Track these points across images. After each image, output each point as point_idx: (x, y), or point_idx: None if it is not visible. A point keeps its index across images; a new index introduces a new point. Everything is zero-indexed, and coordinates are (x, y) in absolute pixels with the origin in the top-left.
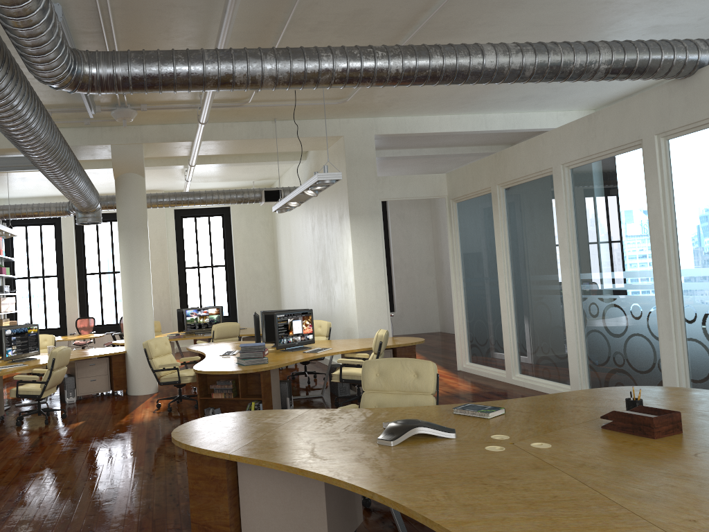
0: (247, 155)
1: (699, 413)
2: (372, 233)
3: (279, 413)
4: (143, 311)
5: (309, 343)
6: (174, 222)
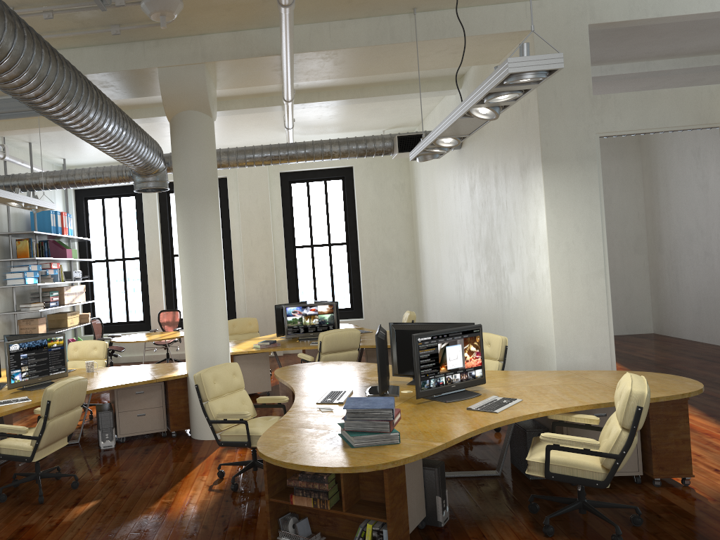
0: (372, 86)
1: None
2: (583, 192)
3: None
4: (211, 316)
5: (476, 384)
6: (279, 189)
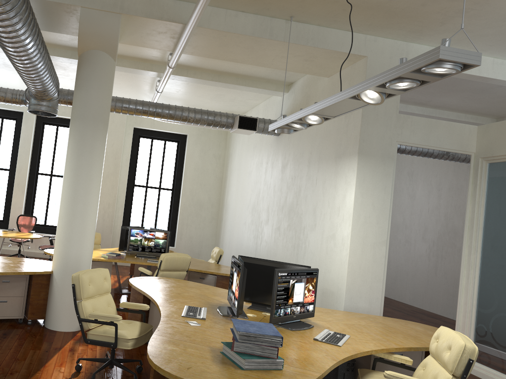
0: (227, 75)
1: None
2: (381, 181)
3: None
4: (83, 225)
5: (308, 316)
6: (131, 139)
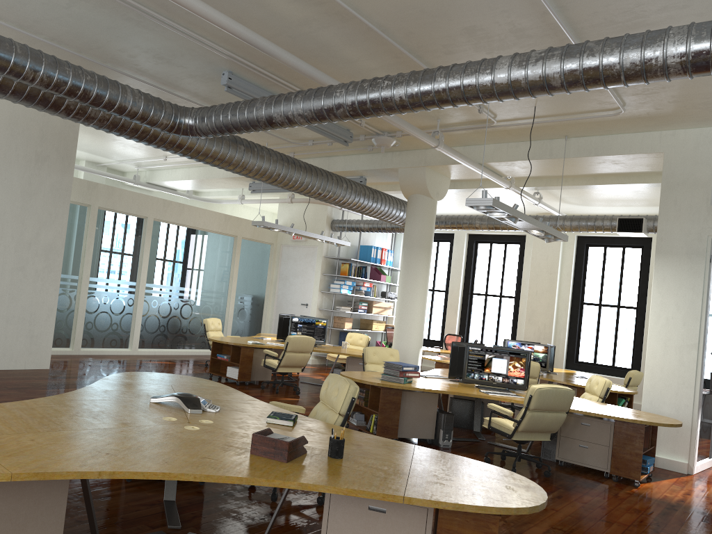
0: (605, 176)
1: (388, 477)
2: (688, 280)
3: (216, 386)
4: (408, 325)
5: (516, 388)
6: (572, 250)
